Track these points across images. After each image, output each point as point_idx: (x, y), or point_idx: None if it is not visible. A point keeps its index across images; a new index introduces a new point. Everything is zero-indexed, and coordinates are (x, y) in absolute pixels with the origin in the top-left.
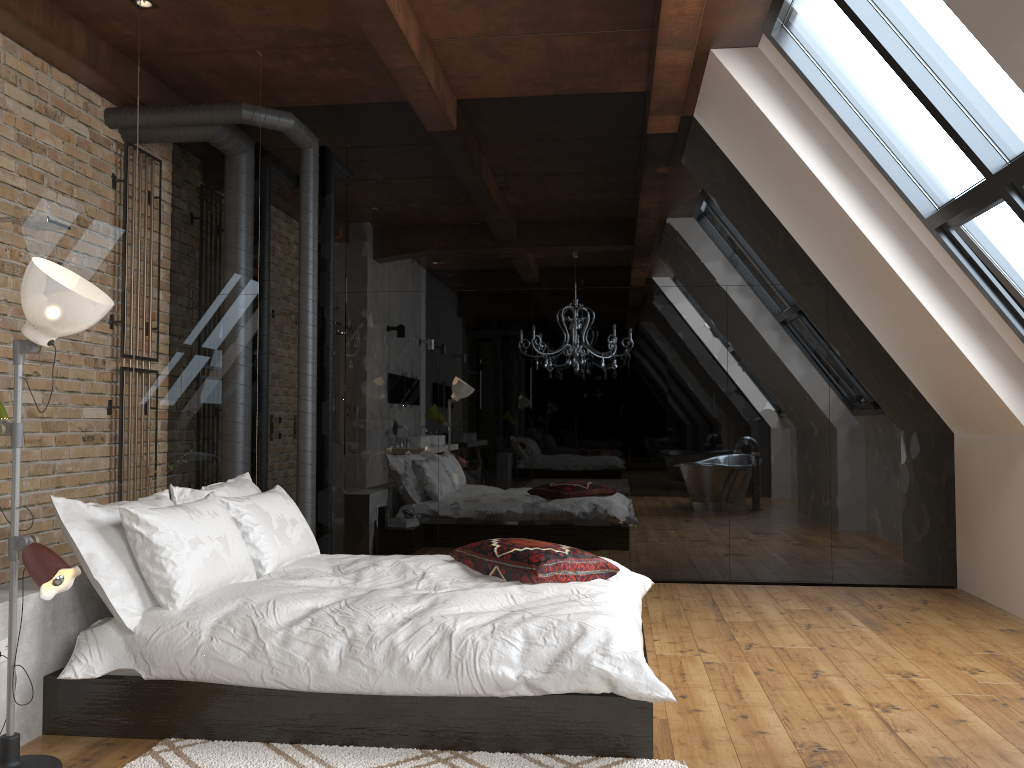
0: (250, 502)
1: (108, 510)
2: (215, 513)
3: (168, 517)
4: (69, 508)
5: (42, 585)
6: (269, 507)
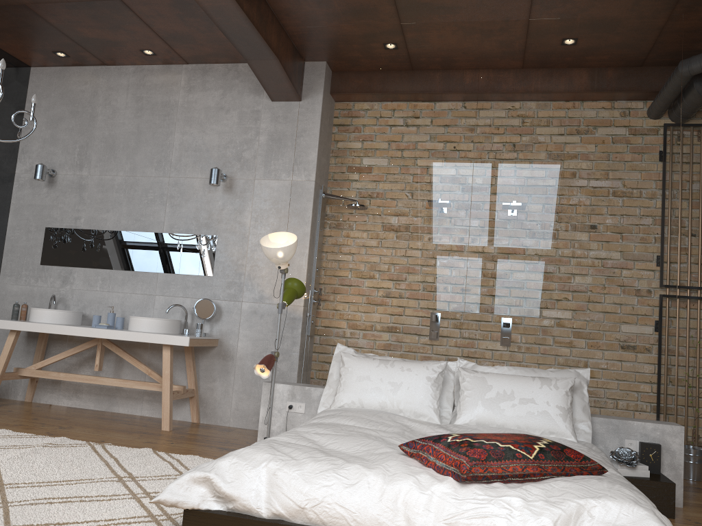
0: (479, 375)
1: (359, 356)
2: (408, 369)
3: (357, 361)
4: (342, 351)
5: (255, 370)
6: (500, 383)
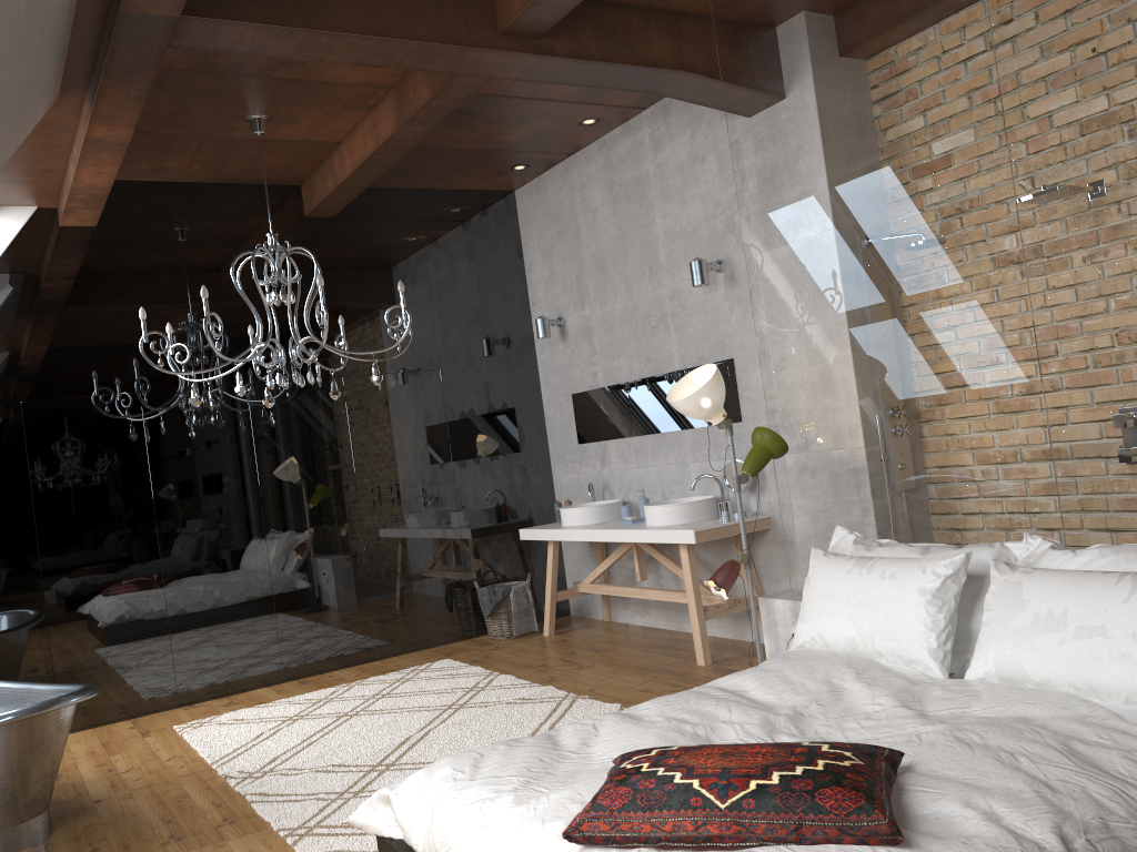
0: (1014, 578)
1: (856, 549)
2: (892, 576)
3: (823, 565)
4: (840, 541)
5: (711, 587)
6: (1046, 594)
